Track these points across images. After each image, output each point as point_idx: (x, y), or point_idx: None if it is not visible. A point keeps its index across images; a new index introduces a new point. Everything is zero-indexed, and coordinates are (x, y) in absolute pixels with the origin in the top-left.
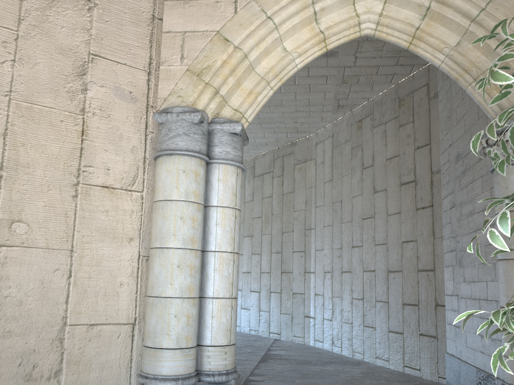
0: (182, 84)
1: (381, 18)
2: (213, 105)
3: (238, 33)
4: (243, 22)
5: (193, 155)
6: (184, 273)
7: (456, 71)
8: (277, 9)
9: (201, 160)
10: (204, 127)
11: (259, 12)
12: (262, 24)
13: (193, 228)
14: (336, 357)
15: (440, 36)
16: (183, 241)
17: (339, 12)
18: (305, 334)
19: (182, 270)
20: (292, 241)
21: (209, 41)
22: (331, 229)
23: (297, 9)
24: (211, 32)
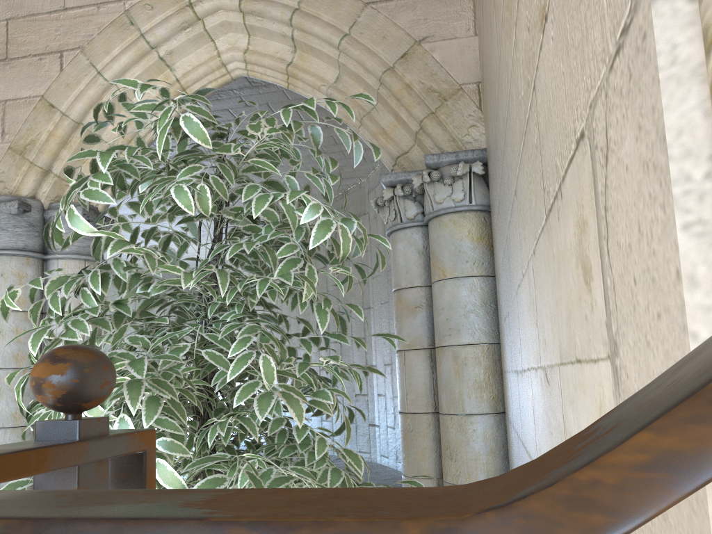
0: (4, 167)
1: (247, 55)
2: (46, 187)
3: (65, 96)
4: (70, 82)
5: (14, 254)
6: (6, 399)
7: (341, 113)
8: (109, 60)
9: (27, 258)
10: (31, 216)
11: (87, 67)
12: (90, 82)
13: (17, 342)
14: (393, 478)
15: (317, 71)
16: (3, 360)
17: (197, 53)
18: (371, 448)
19: (3, 395)
20: (351, 325)
21: (32, 110)
22: (388, 307)
23: (132, 58)
24: (34, 98)
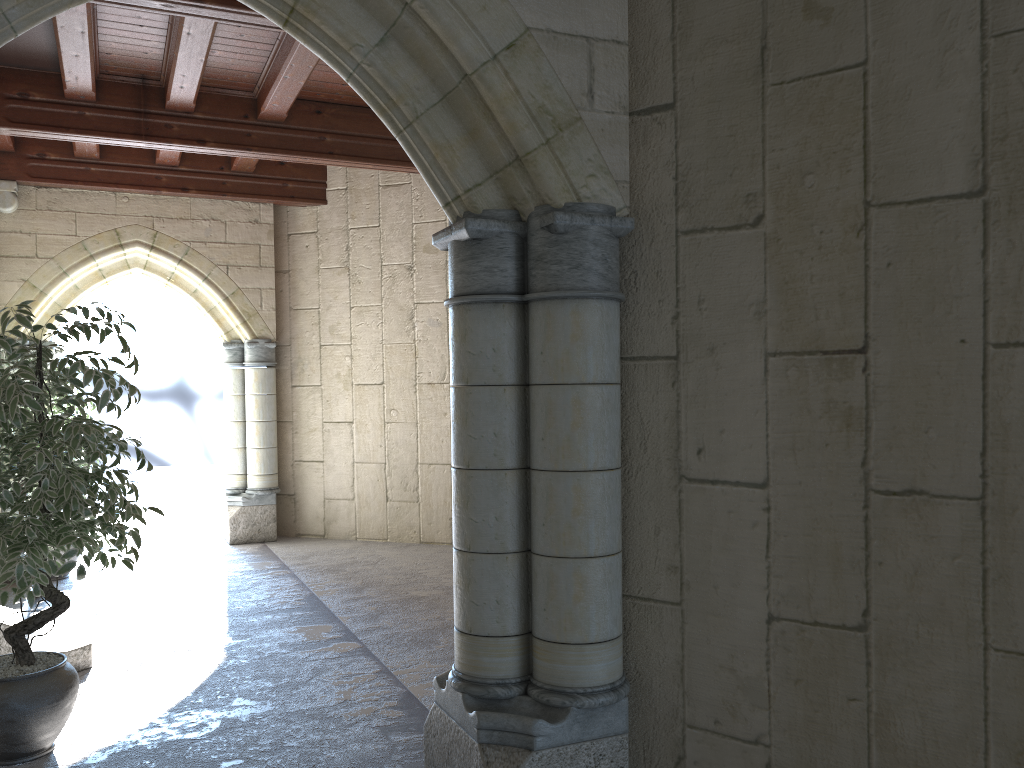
0: None
1: None
2: None
3: None
4: None
5: None
6: None
7: None
8: None
9: None
10: None
11: None
12: None
13: None
14: None
15: None
16: None
17: None
18: None
19: None
20: None
21: None
22: None
23: None
24: None
